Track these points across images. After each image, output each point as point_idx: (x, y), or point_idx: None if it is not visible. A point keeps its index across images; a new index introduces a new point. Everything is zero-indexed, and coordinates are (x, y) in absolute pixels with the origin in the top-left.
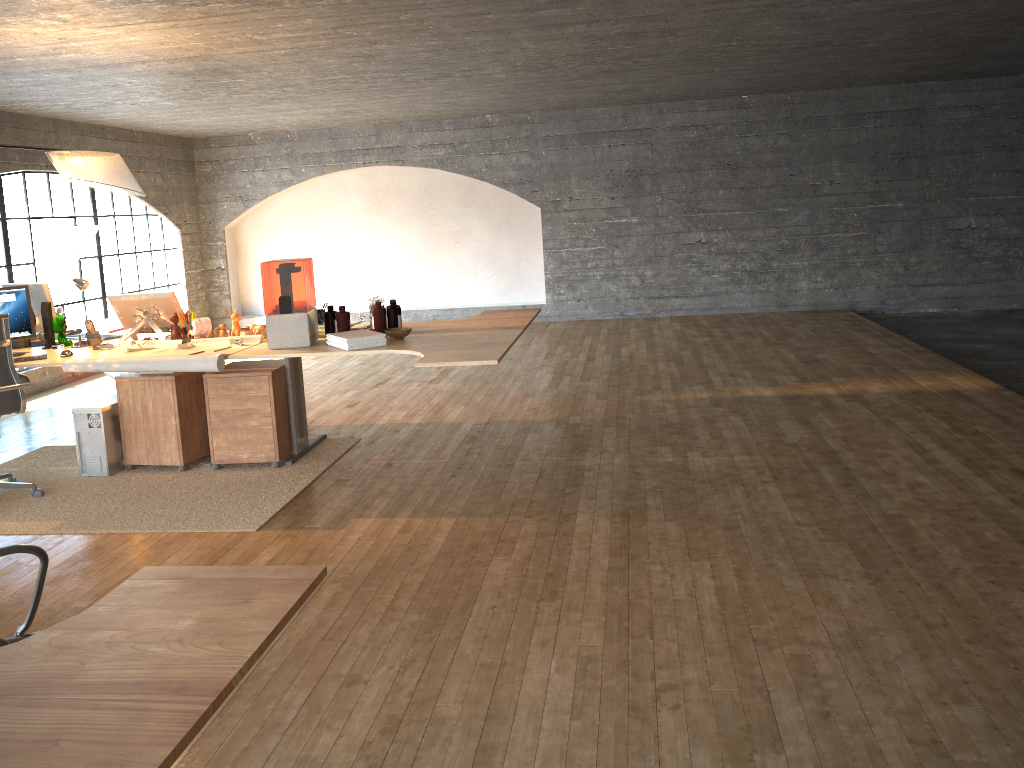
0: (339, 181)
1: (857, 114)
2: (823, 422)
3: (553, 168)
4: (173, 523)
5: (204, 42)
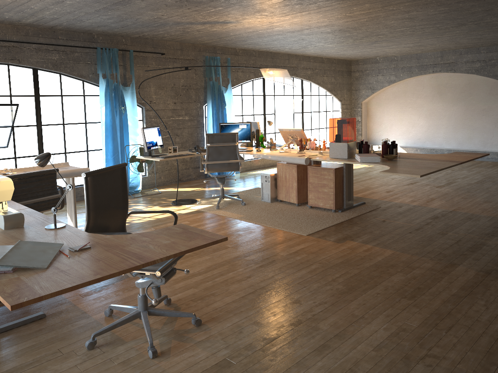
0: (420, 80)
1: None
2: None
3: None
4: (278, 225)
5: (326, 18)
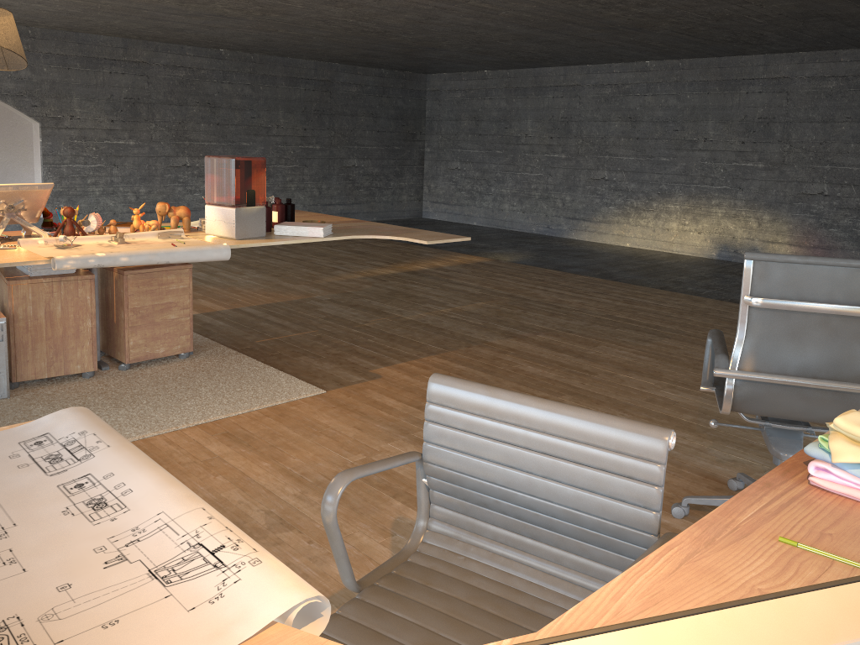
0: None
1: (295, 78)
2: (465, 283)
3: (55, 86)
4: (238, 405)
5: None
